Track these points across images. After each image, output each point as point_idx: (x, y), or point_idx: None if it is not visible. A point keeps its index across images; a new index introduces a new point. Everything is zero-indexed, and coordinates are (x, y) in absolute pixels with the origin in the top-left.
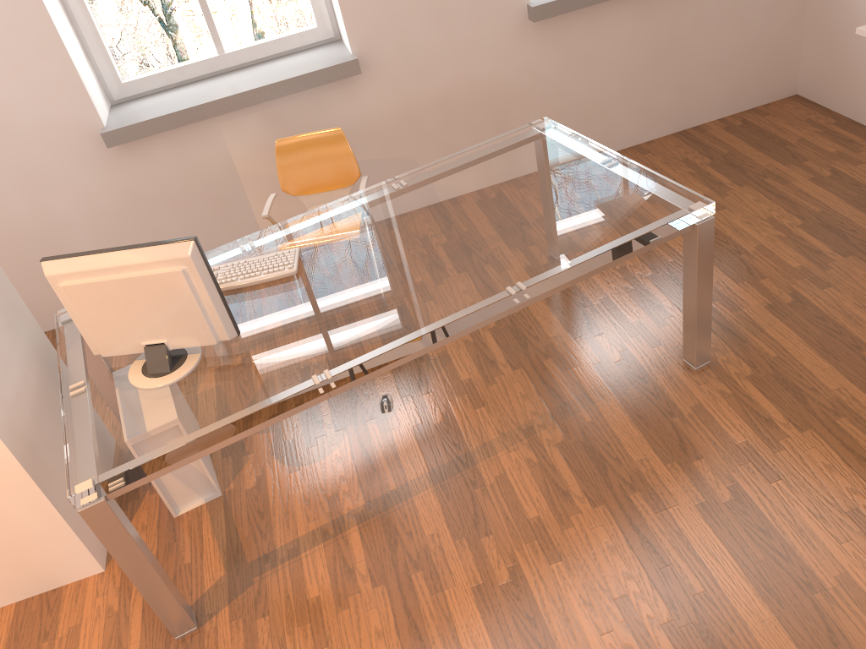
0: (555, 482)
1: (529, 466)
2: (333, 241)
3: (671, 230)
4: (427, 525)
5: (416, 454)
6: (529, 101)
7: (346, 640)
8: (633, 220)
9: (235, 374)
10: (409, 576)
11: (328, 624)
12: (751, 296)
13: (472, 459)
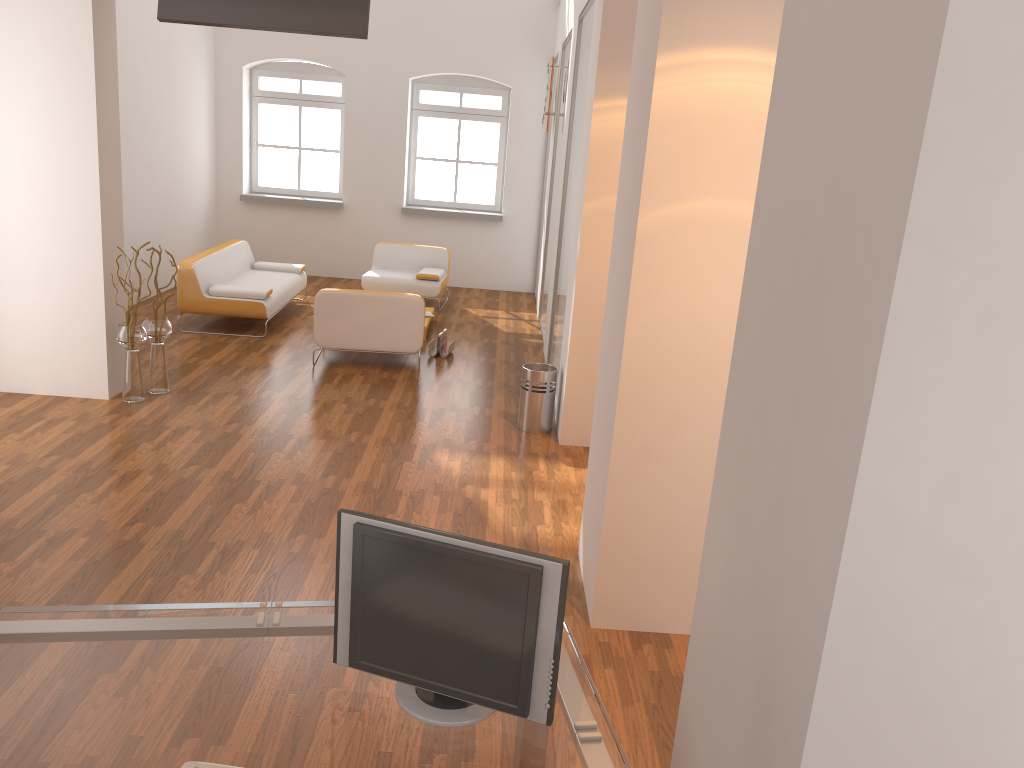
0: None
1: None
2: None
3: None
4: None
5: None
6: None
7: None
8: None
9: None
10: None
11: None
12: None
13: None
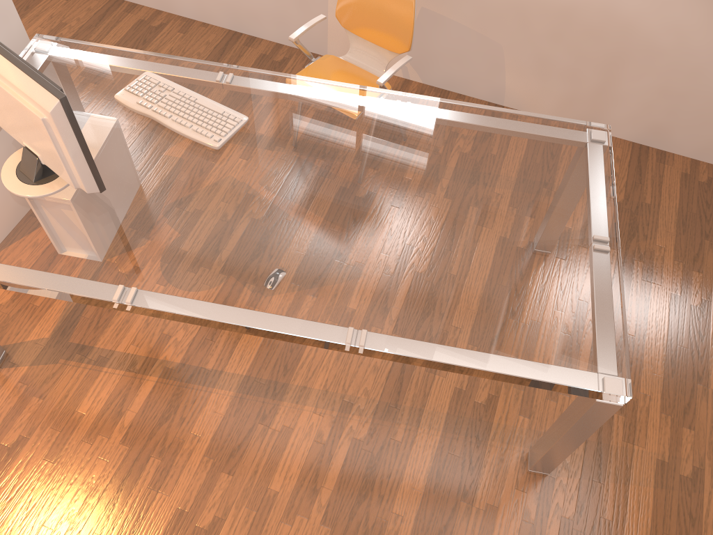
0: (318, 473)
1: (315, 440)
2: (282, 134)
3: (558, 389)
4: (200, 423)
5: (252, 350)
6: (656, 65)
7: (67, 470)
8: (532, 349)
9: (70, 230)
10: (149, 457)
11: (69, 444)
12: (658, 437)
13: (283, 393)
